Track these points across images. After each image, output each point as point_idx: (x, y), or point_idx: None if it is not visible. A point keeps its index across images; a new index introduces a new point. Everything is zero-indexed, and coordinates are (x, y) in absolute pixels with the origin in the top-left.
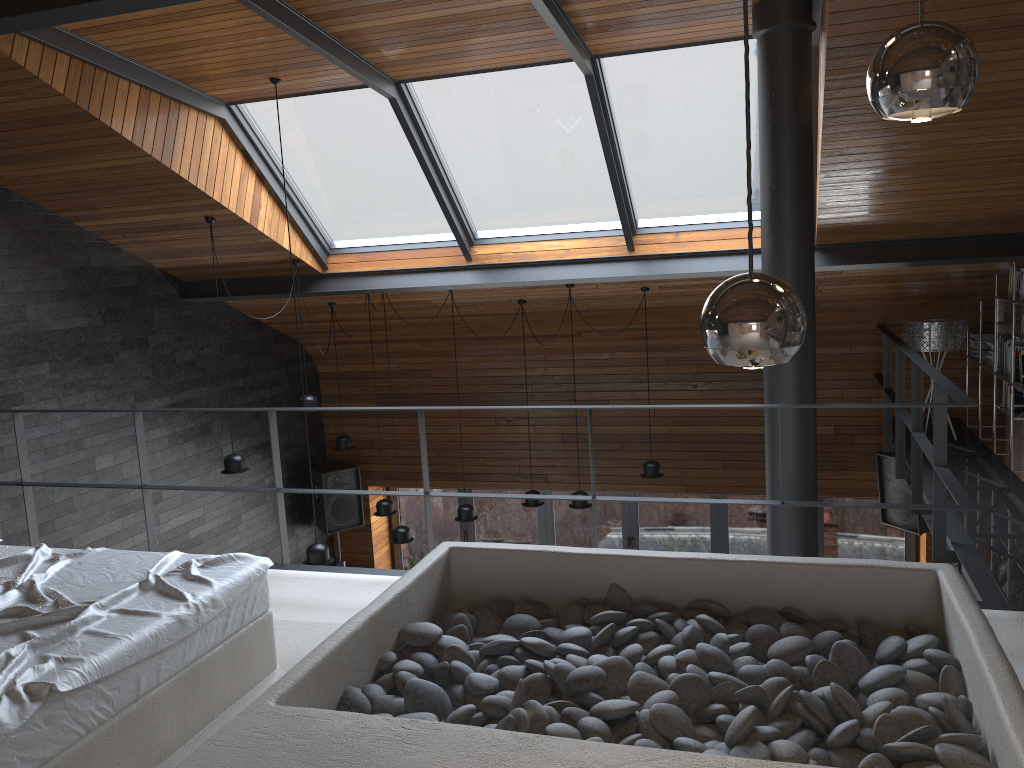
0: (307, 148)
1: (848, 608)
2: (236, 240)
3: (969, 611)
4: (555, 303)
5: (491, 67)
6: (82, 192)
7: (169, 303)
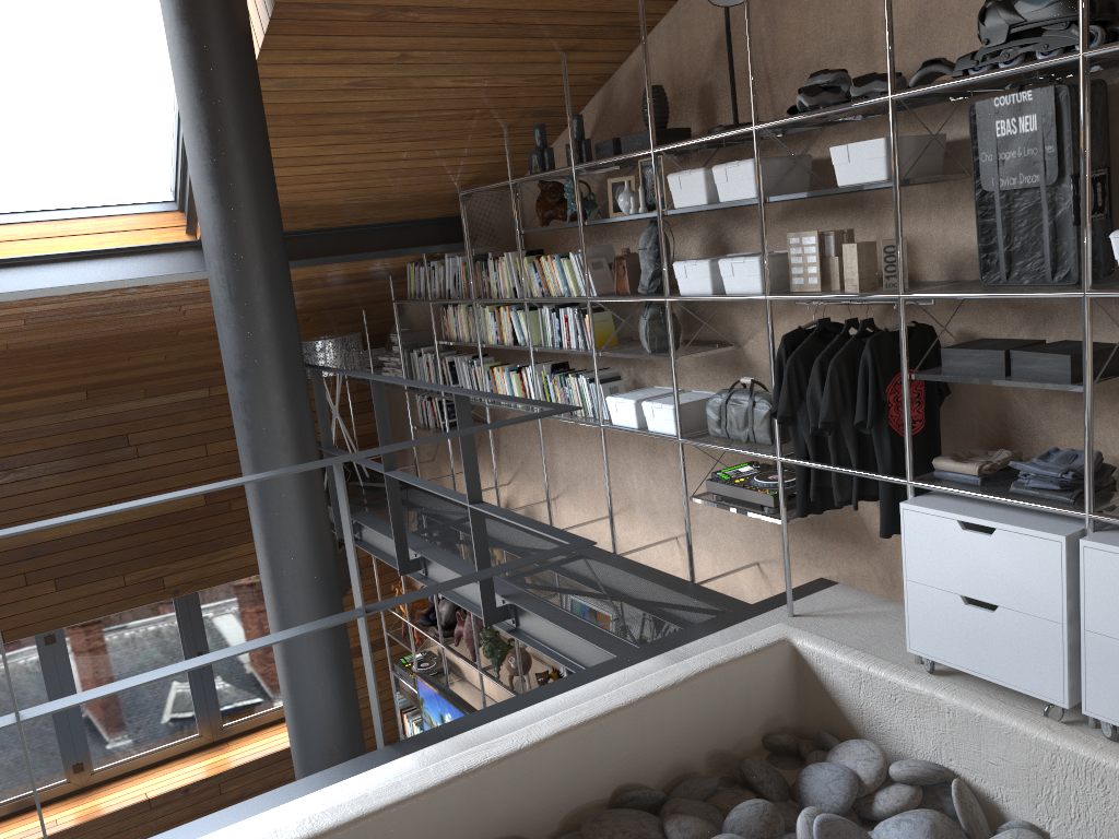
0: None
1: (698, 747)
2: None
3: (941, 684)
4: None
5: None
6: None
7: None
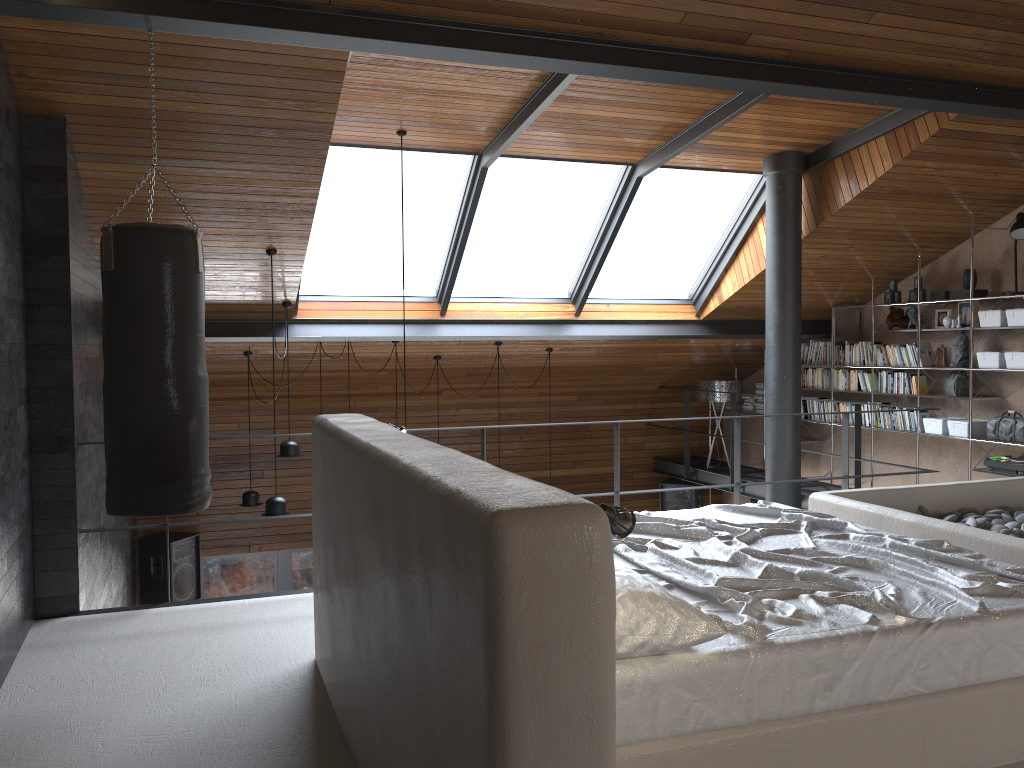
0: (345, 196)
1: (1023, 503)
2: (259, 276)
3: None
4: (461, 360)
5: (567, 157)
6: (173, 206)
7: None
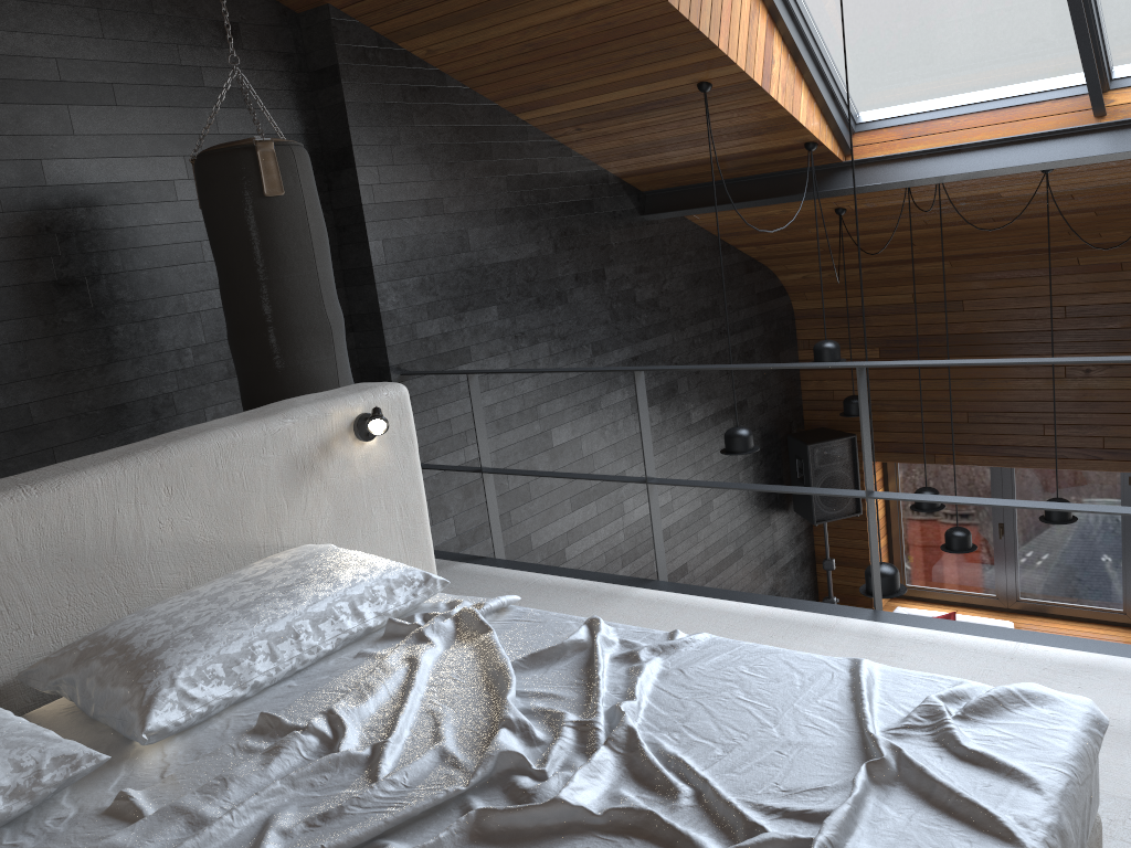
0: None
1: None
2: (732, 118)
3: None
4: None
5: None
6: (535, 63)
7: (626, 222)
